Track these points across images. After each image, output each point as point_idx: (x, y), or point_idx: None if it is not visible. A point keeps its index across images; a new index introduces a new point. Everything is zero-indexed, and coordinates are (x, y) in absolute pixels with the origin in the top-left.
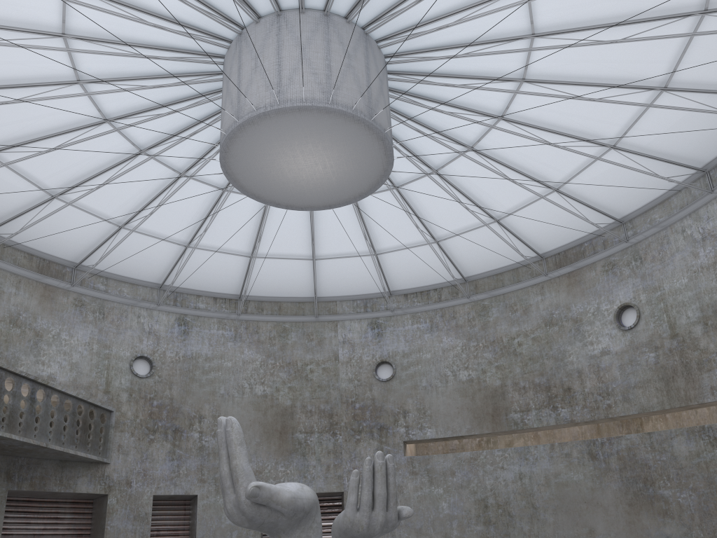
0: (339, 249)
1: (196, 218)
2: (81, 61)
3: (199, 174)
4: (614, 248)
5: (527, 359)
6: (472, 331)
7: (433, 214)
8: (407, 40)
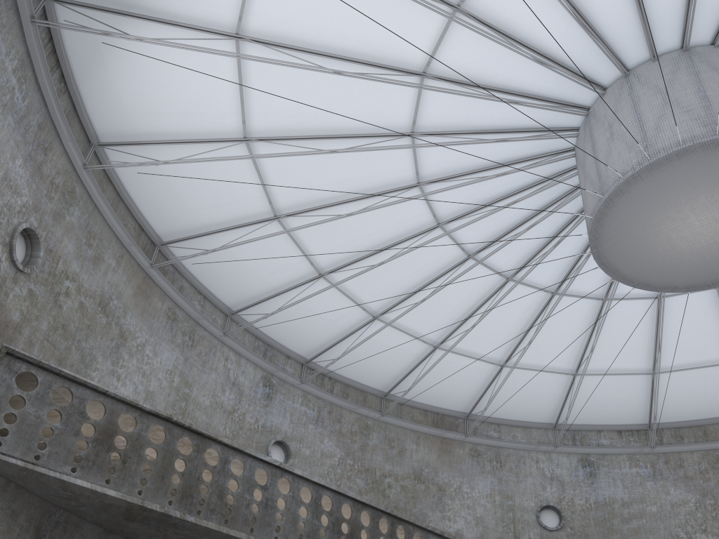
0: None
1: (578, 339)
2: (438, 205)
3: (573, 289)
4: None
5: None
6: None
7: None
8: None
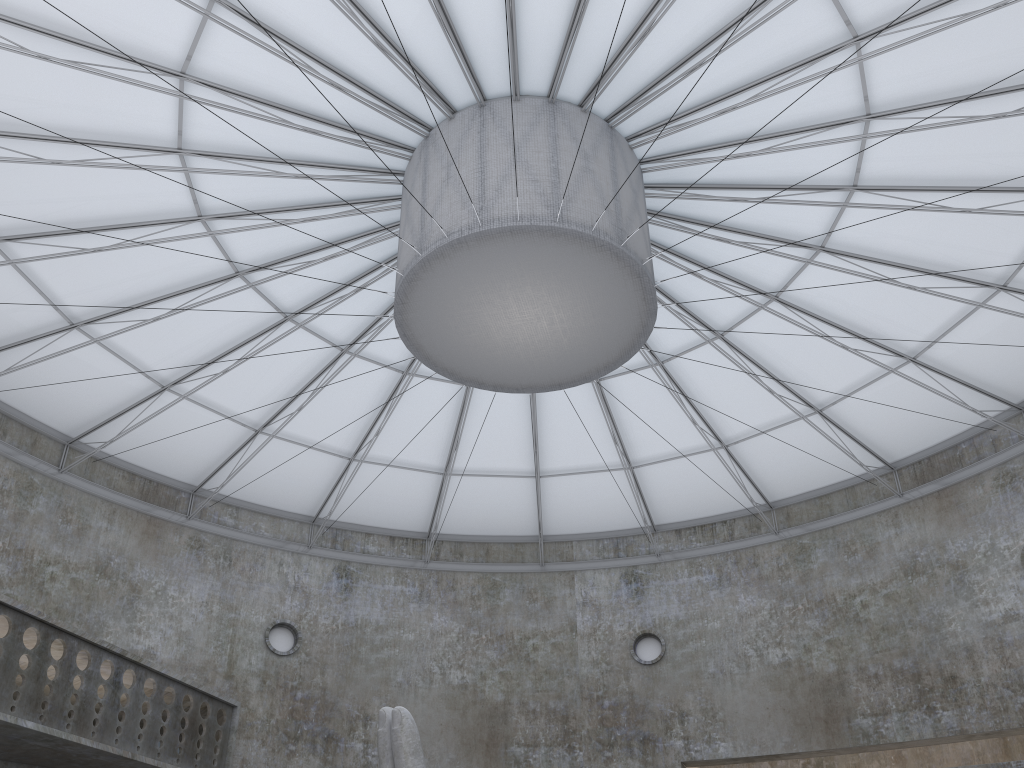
0: (576, 461)
1: (365, 416)
2: (204, 189)
3: (370, 350)
4: (1012, 449)
5: (878, 628)
6: (786, 586)
7: (718, 404)
8: (672, 136)
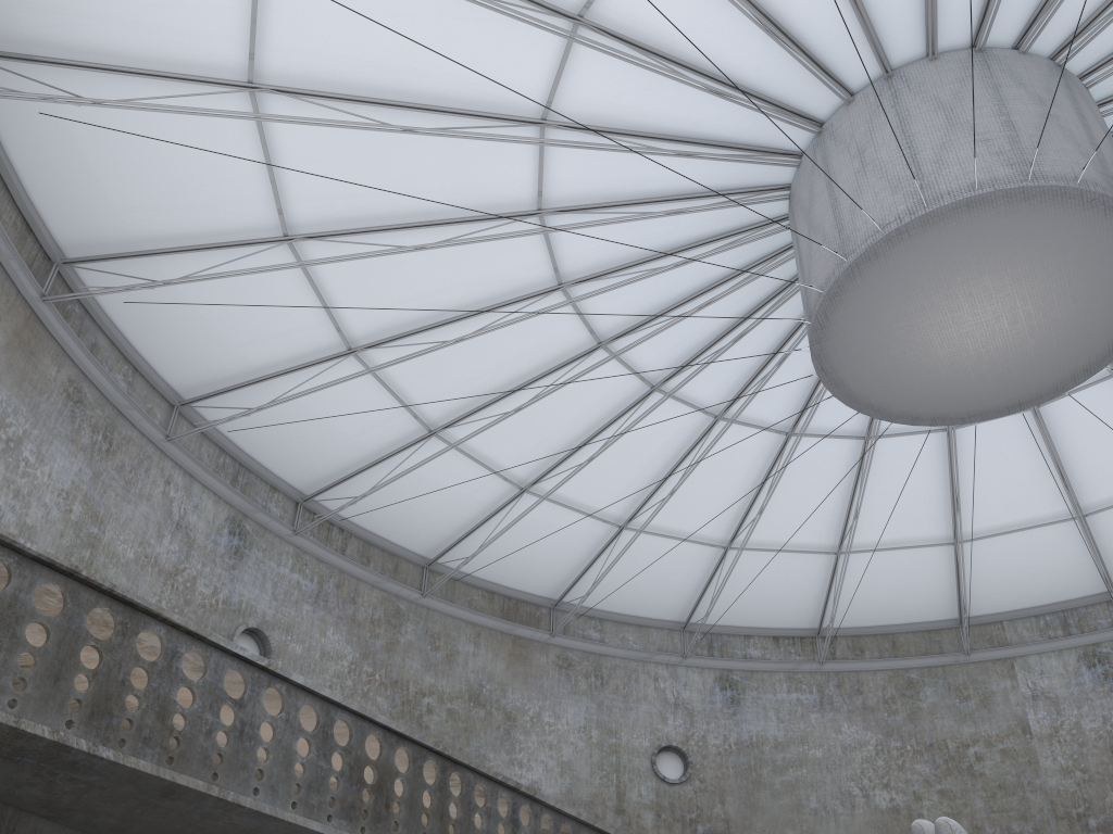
0: (1005, 517)
1: (741, 494)
2: (563, 252)
3: (746, 413)
4: None
5: None
6: None
7: None
8: None
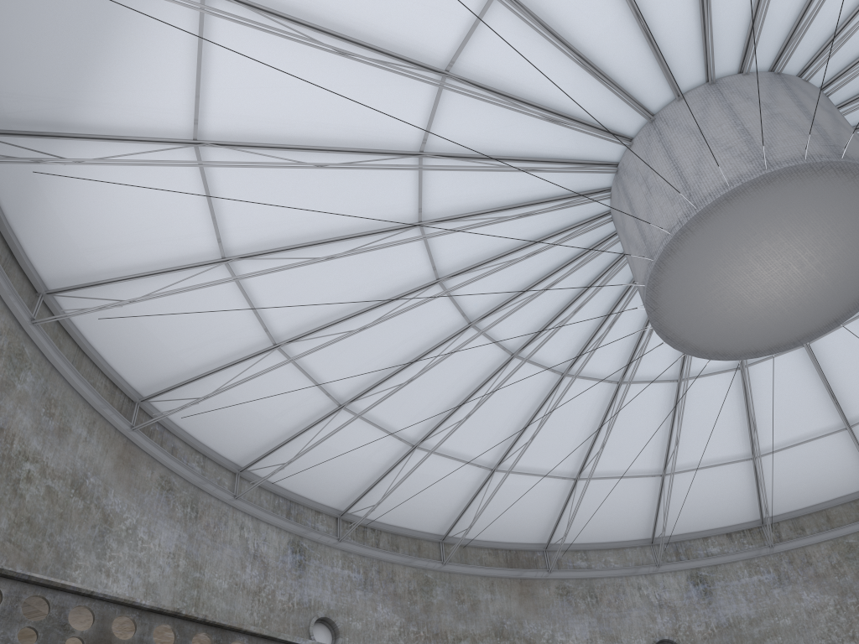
0: None
1: (659, 432)
2: (465, 301)
3: (641, 373)
4: None
5: None
6: None
7: None
8: (843, 48)
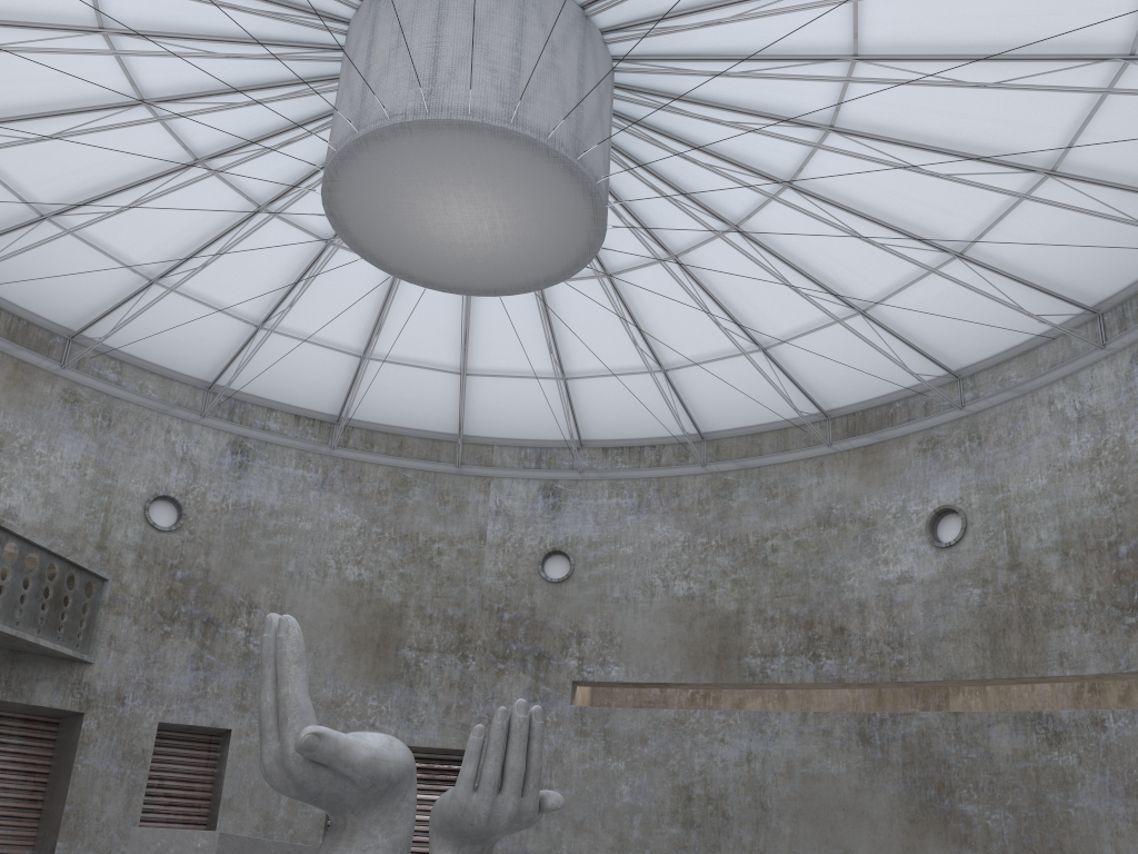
0: (507, 363)
1: (278, 282)
2: None
3: (291, 212)
4: (940, 416)
5: (783, 574)
6: (703, 520)
7: (663, 326)
8: (651, 37)
